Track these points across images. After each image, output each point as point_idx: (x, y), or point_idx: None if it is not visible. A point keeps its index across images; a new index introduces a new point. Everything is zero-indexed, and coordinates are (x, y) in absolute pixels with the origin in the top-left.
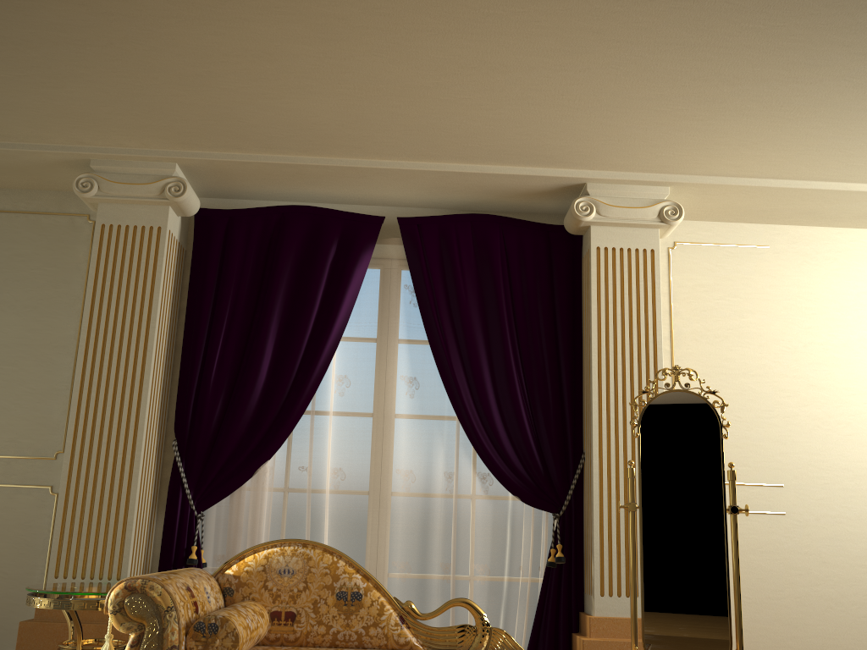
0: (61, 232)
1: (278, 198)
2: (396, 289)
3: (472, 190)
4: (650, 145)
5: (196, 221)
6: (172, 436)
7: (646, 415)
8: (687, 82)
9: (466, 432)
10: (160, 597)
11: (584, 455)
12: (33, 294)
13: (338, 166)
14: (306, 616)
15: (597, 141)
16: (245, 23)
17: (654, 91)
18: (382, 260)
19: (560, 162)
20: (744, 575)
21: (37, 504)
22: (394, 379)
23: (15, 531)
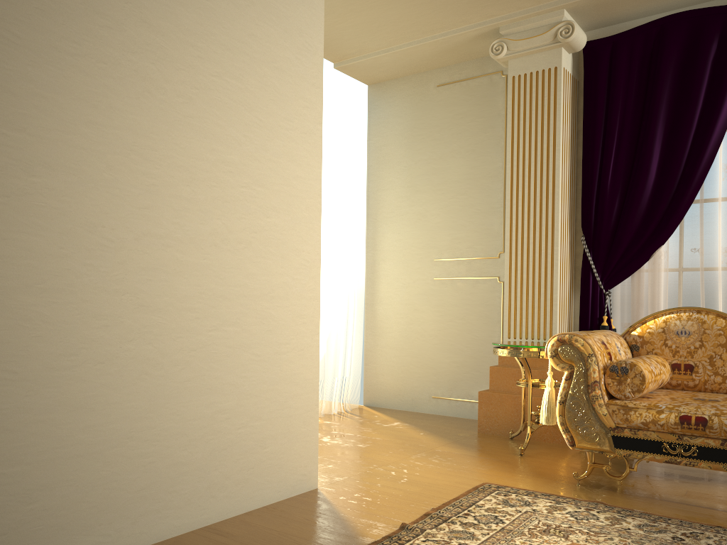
0: (484, 90)
1: (656, 11)
2: None
3: None
4: None
5: (584, 53)
6: (580, 233)
7: None
8: None
9: None
10: (582, 347)
11: None
12: (471, 141)
13: None
14: (702, 368)
15: None
16: None
17: None
18: None
19: None
20: None
21: (490, 290)
22: None
23: (479, 309)
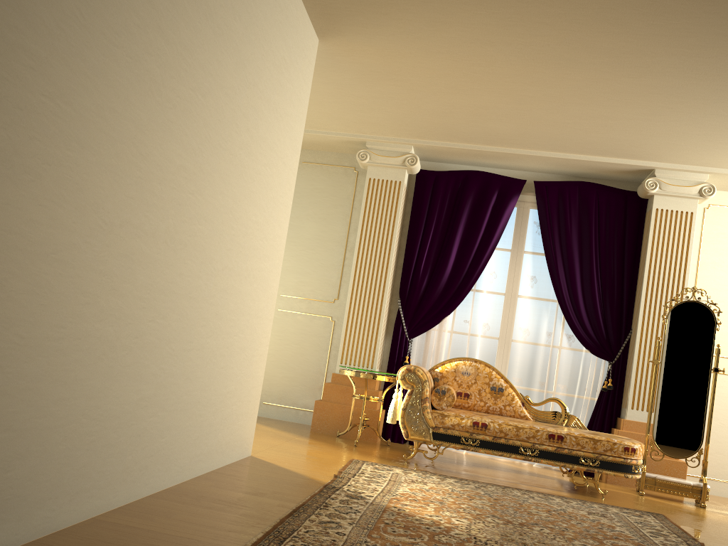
0: (339, 177)
1: (462, 163)
2: (528, 224)
3: (582, 167)
4: (698, 153)
5: (417, 176)
6: (394, 296)
7: (672, 313)
8: (723, 129)
9: (562, 310)
10: (421, 375)
11: (631, 331)
12: (324, 211)
13: (504, 152)
14: (474, 396)
15: (664, 150)
16: (479, 96)
17: (702, 132)
18: (521, 205)
19: (640, 158)
20: (722, 411)
21: (324, 325)
22: (523, 276)
23: (312, 338)
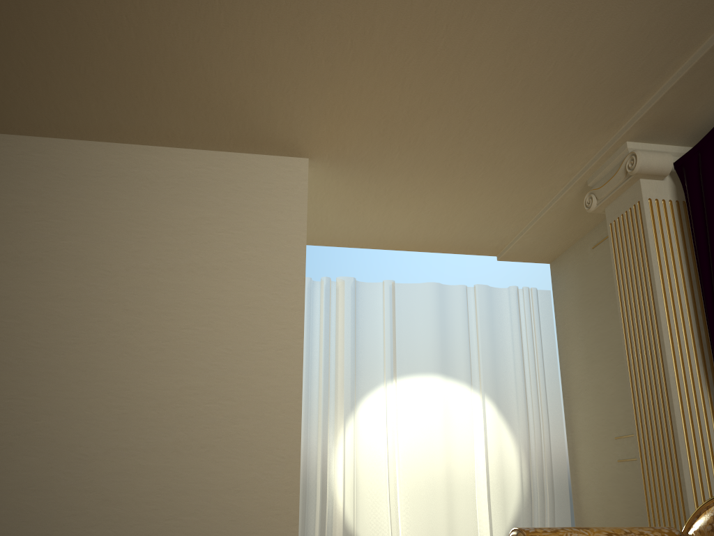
0: None
1: None
2: None
3: None
4: None
5: (678, 173)
6: None
7: None
8: None
9: None
10: None
11: None
12: None
13: None
14: None
15: None
16: (473, 42)
17: None
18: None
19: None
20: None
21: None
22: None
23: None
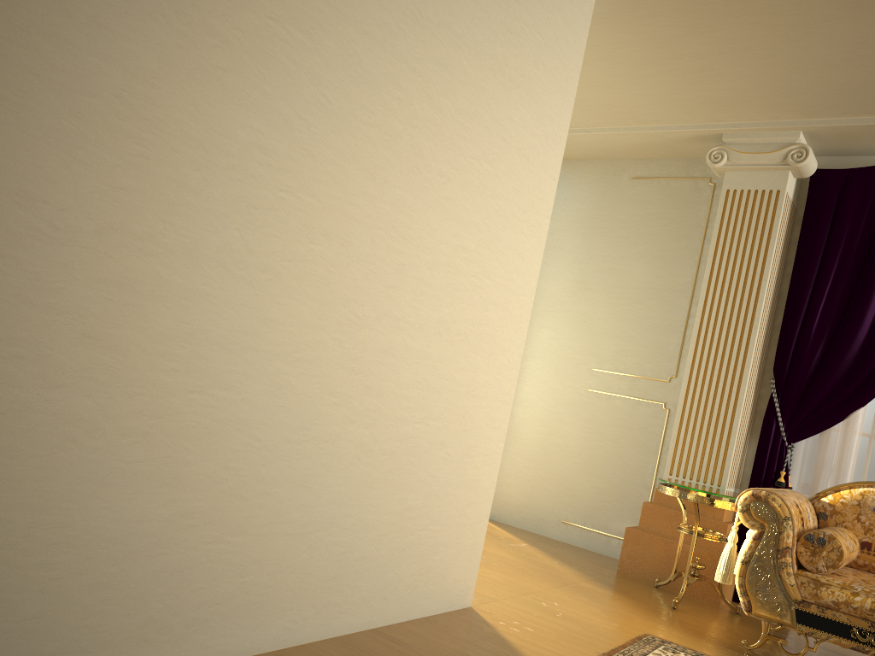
0: (685, 194)
1: None
2: None
3: None
4: None
5: (811, 181)
6: (768, 374)
7: None
8: None
9: None
10: (779, 507)
11: None
12: (660, 247)
13: None
14: None
15: None
16: None
17: None
18: None
19: None
20: None
21: (652, 415)
22: None
23: (635, 434)
